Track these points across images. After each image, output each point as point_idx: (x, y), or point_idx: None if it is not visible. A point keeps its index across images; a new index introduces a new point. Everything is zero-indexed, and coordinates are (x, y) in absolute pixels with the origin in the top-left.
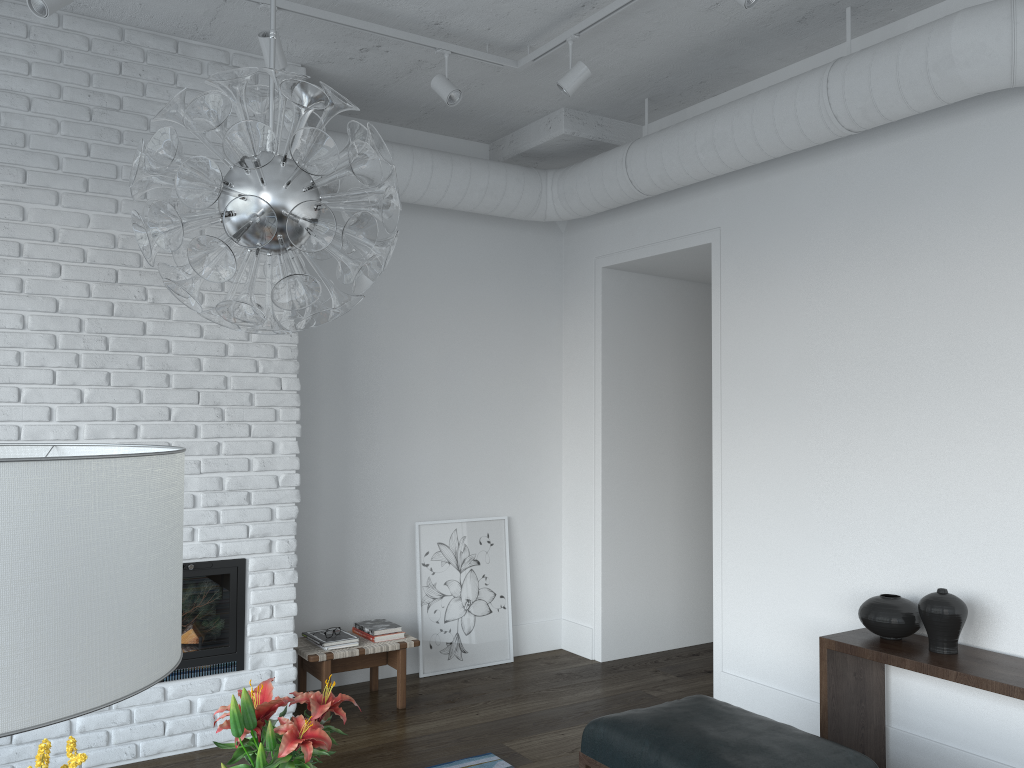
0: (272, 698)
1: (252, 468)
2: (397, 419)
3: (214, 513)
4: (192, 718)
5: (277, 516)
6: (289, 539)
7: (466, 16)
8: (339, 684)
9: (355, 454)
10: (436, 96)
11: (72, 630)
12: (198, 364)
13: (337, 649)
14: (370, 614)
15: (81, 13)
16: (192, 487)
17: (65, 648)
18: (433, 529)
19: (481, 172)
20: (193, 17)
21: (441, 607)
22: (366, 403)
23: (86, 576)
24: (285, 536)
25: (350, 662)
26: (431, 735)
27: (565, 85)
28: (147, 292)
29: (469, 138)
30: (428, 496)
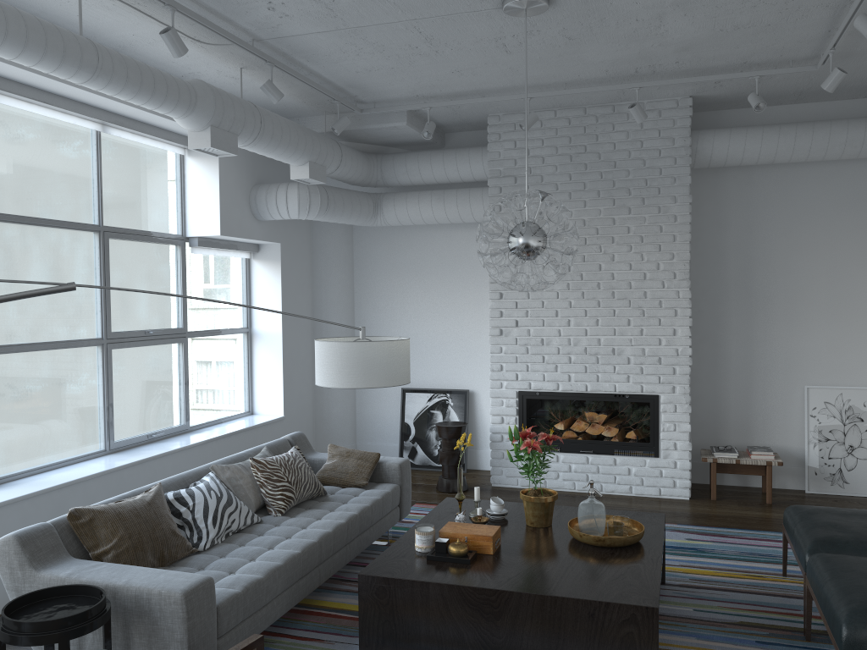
0: (675, 477)
1: (661, 343)
2: (790, 313)
3: (639, 368)
4: (629, 477)
5: (677, 372)
6: (685, 386)
7: (757, 55)
8: (745, 485)
9: (756, 337)
10: (794, 87)
11: (365, 372)
12: (629, 285)
13: (722, 457)
14: (768, 444)
15: (564, 106)
16: (627, 353)
17: (364, 375)
18: (820, 392)
19: (840, 131)
20: (613, 95)
21: (825, 447)
22: (764, 302)
23: (368, 363)
24: (683, 384)
25: (737, 469)
26: (767, 518)
27: (824, 87)
28: (601, 247)
29: (853, 98)
30: (817, 368)
